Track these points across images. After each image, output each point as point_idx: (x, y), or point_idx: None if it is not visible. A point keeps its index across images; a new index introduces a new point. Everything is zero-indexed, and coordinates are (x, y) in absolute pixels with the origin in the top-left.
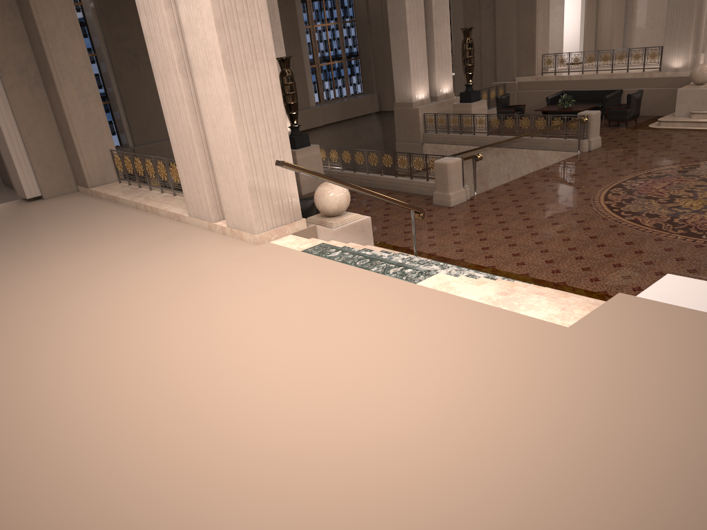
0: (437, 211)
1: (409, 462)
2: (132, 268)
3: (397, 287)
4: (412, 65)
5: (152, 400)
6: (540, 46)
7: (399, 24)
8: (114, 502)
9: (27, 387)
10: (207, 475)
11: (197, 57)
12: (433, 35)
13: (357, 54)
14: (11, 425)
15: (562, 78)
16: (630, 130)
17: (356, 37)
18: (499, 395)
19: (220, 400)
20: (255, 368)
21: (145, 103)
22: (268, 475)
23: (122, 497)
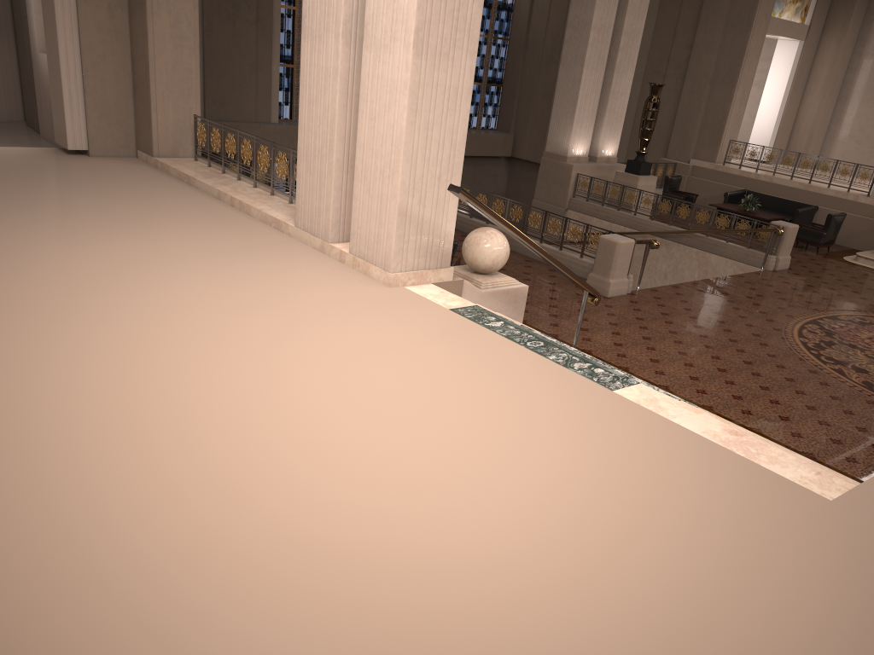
0: None
1: (651, 651)
2: (218, 275)
3: (587, 389)
4: (578, 111)
5: (263, 471)
6: (730, 130)
7: (575, 57)
8: (218, 616)
9: (77, 409)
10: (356, 605)
11: (377, 24)
12: (611, 82)
13: (501, 80)
14: (55, 460)
15: (747, 174)
16: (822, 257)
17: (505, 60)
18: (759, 577)
19: (362, 493)
20: (407, 458)
21: (231, 70)
22: (447, 626)
23: (230, 612)
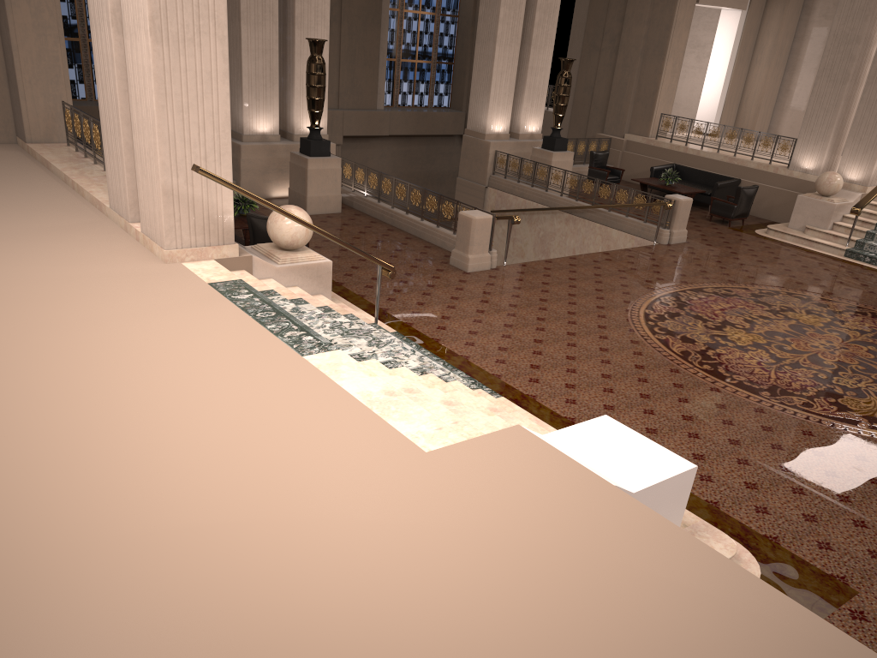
0: (448, 273)
1: (107, 573)
2: None
3: (277, 355)
4: (494, 88)
5: None
6: (662, 103)
7: (488, 34)
8: None
9: None
10: None
11: (128, 12)
12: (528, 57)
13: (452, 58)
14: None
15: (677, 148)
16: (731, 230)
17: (455, 37)
18: (278, 515)
19: None
20: (30, 415)
21: None
22: None
23: None
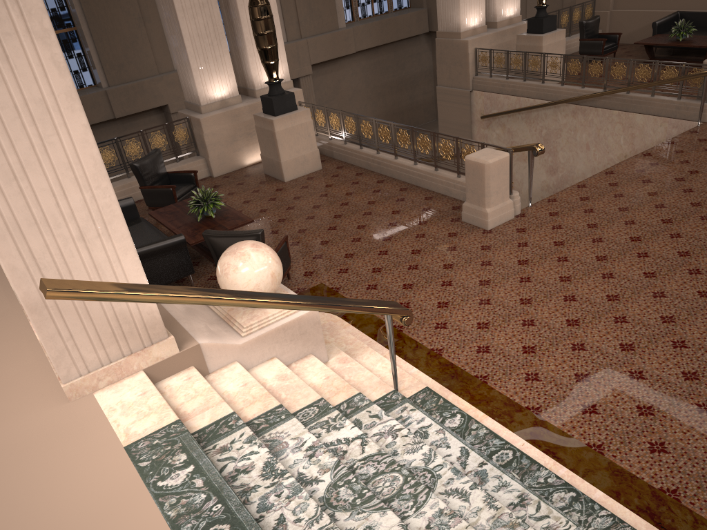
0: (465, 238)
1: None
2: None
3: None
4: None
5: None
6: None
7: None
8: None
9: None
10: None
11: None
12: None
13: None
14: None
15: None
16: None
17: None
18: None
19: None
20: None
21: (119, 30)
22: None
23: None
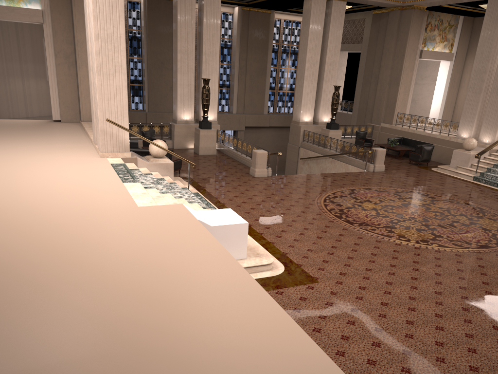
0: (245, 177)
1: (9, 219)
2: (42, 153)
3: (114, 182)
4: (303, 100)
5: None
6: (399, 107)
7: (301, 75)
8: None
9: None
10: None
11: (93, 65)
12: (322, 86)
13: None
14: None
15: (404, 129)
16: (417, 167)
17: None
18: (71, 214)
19: None
20: (17, 189)
21: (160, 90)
22: None
23: None
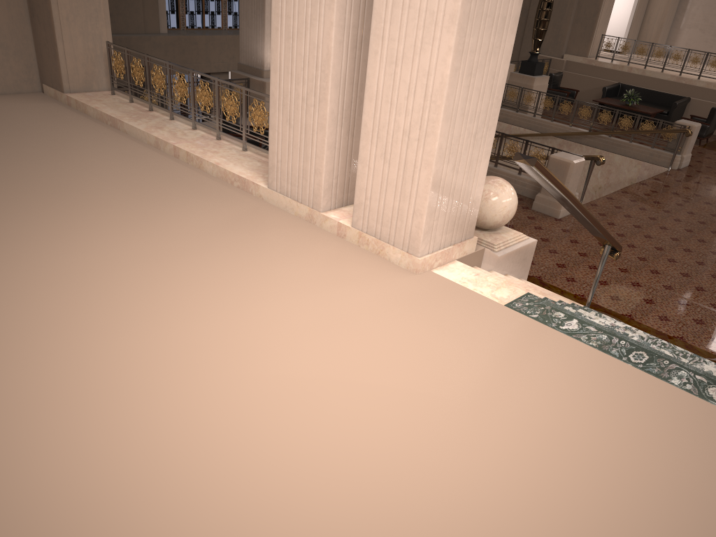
0: (543, 222)
1: None
2: (209, 283)
3: None
4: None
5: None
6: (601, 24)
7: None
8: None
9: None
10: None
11: None
12: None
13: None
14: None
15: (620, 68)
16: (706, 149)
17: None
18: None
19: None
20: None
21: None
22: None
23: None
